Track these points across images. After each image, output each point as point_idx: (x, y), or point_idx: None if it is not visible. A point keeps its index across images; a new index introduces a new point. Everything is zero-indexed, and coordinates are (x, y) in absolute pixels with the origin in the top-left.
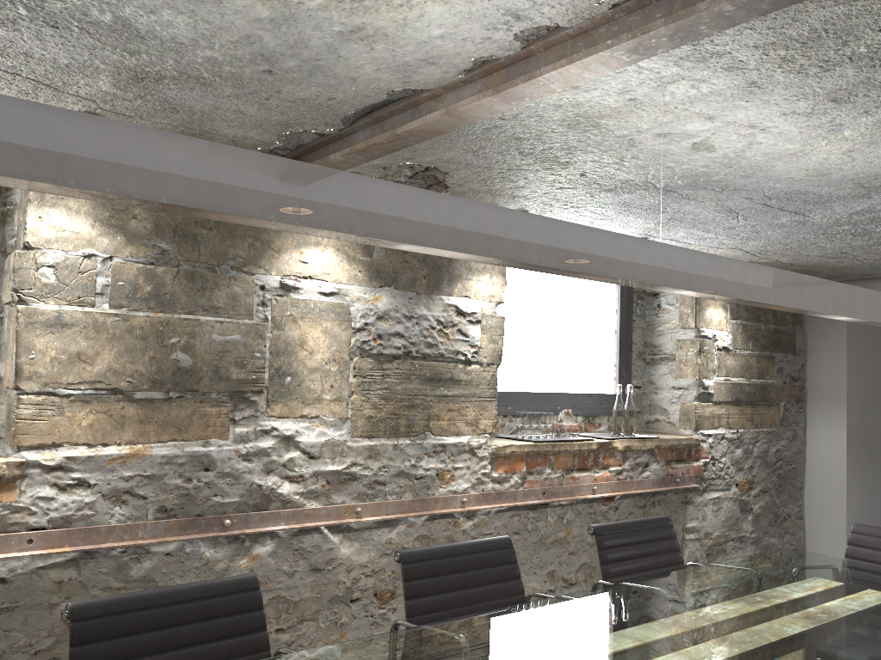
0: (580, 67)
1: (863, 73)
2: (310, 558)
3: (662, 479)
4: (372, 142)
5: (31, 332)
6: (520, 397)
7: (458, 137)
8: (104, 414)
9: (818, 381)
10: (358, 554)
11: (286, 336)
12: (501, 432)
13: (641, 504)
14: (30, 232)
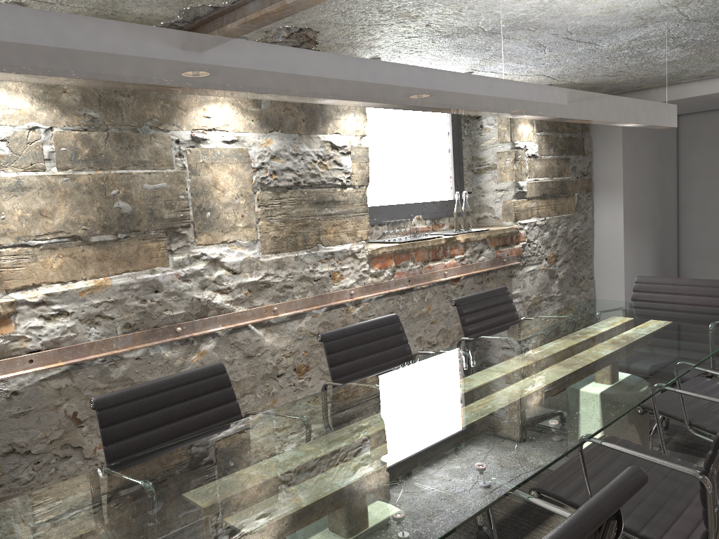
0: None
1: None
2: (243, 348)
3: (494, 260)
4: (265, 12)
5: None
6: (382, 210)
7: (331, 2)
8: (69, 257)
9: (602, 174)
10: (278, 342)
11: (202, 179)
12: (370, 239)
13: (479, 281)
14: None
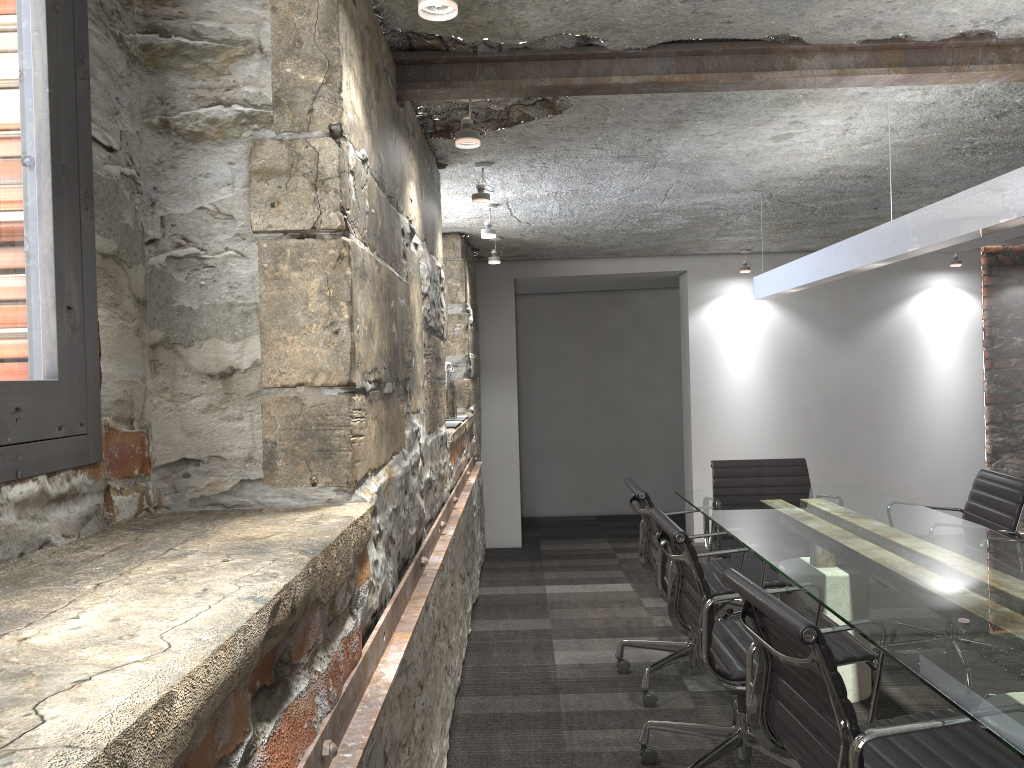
0: (999, 74)
1: (978, 113)
2: None
3: (473, 458)
4: (706, 79)
5: (356, 285)
6: None
7: None
8: (377, 421)
9: (490, 355)
10: None
11: (410, 302)
12: None
13: None
14: (344, 107)
